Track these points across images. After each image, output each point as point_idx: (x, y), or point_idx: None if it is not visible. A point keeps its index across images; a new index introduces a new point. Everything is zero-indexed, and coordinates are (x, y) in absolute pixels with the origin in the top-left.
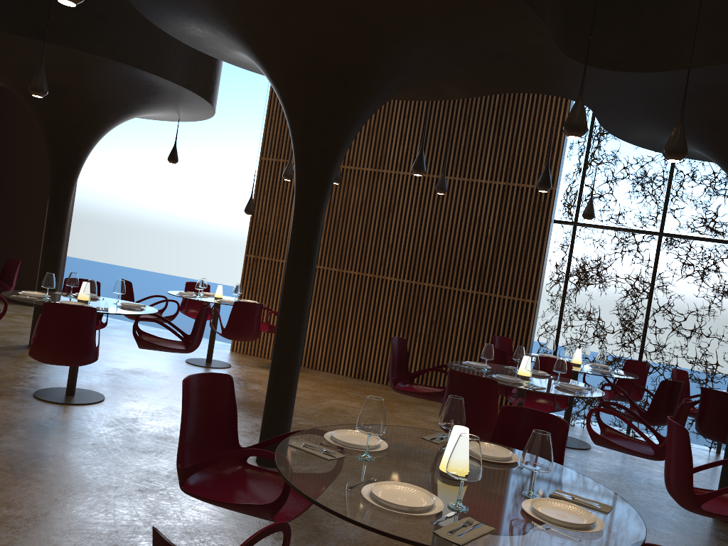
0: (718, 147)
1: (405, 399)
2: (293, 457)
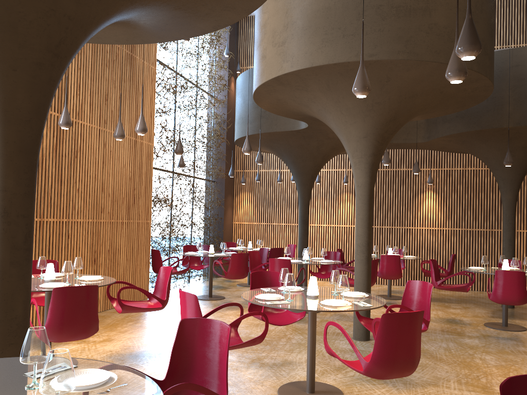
0: (308, 152)
1: (138, 314)
2: None
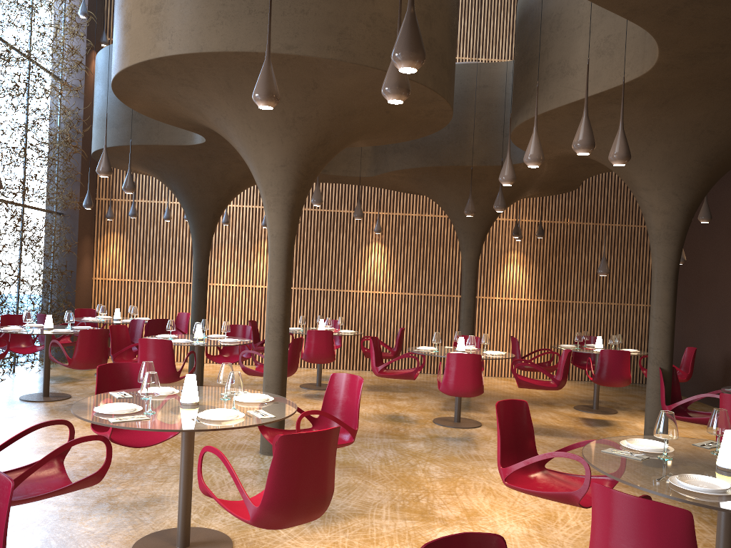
0: (208, 180)
1: None
2: (491, 357)
